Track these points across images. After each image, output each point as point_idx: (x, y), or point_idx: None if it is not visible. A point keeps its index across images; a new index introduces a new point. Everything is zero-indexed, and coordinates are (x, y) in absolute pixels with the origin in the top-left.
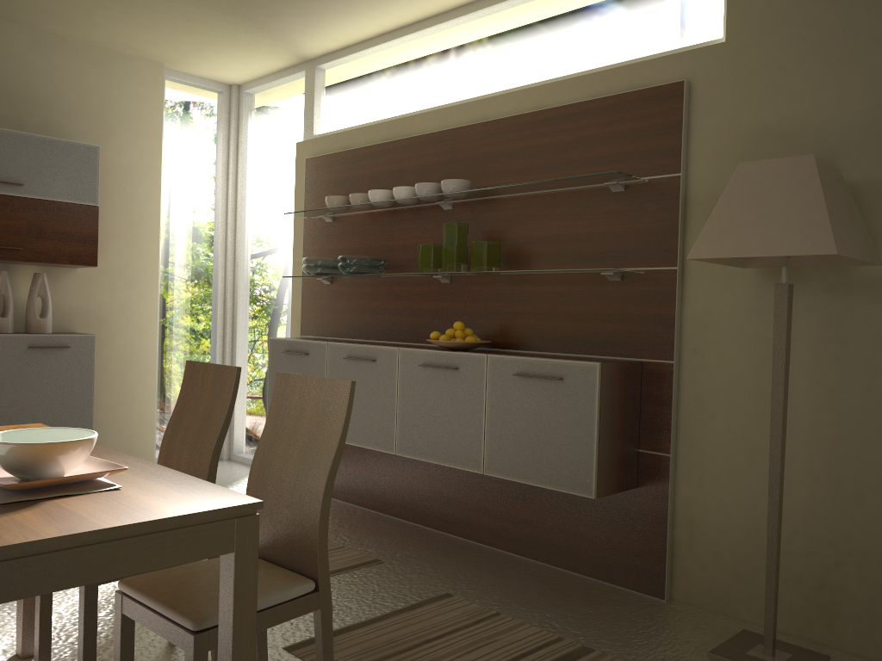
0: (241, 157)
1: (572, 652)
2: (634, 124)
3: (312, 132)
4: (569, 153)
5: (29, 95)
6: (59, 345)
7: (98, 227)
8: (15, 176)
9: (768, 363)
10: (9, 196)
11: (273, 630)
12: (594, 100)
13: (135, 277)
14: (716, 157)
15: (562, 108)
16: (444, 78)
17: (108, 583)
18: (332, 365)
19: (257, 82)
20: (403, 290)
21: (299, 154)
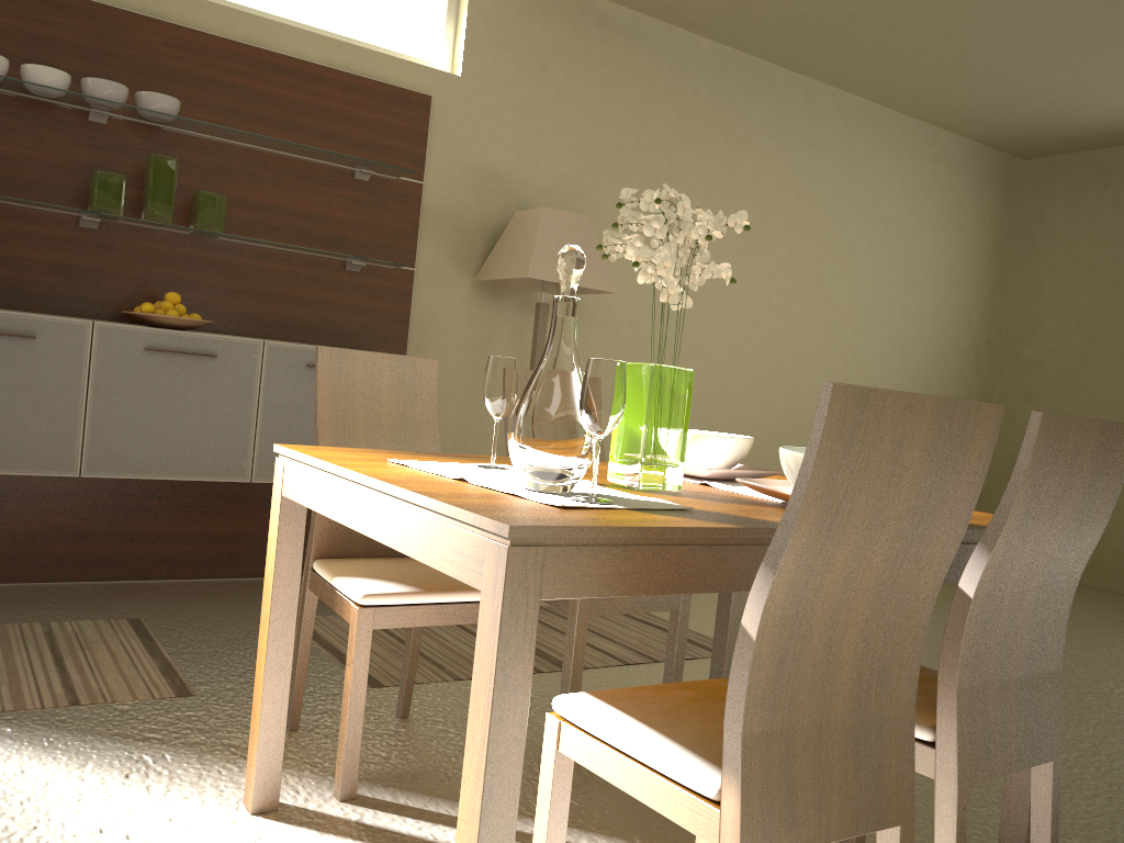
0: None
1: None
2: (381, 117)
3: None
4: (304, 118)
5: None
6: None
7: None
8: None
9: (475, 360)
10: None
11: (314, 686)
12: (339, 71)
13: None
14: (447, 176)
15: (298, 62)
16: None
17: None
18: None
19: None
20: None
21: None
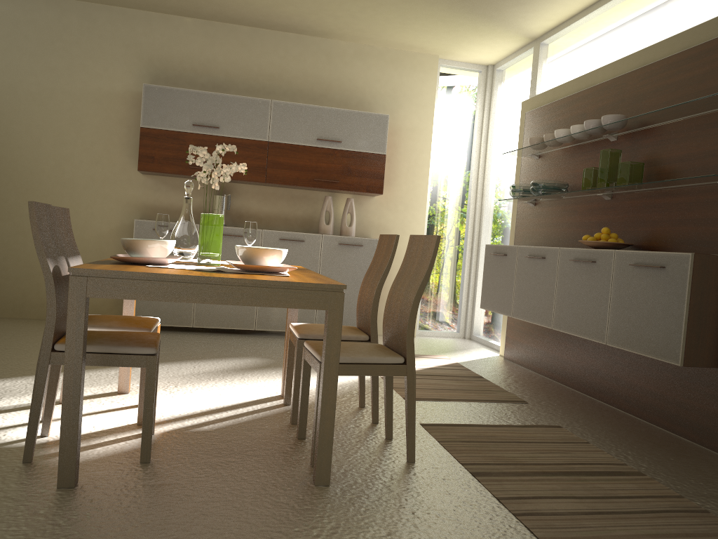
0: (491, 118)
1: (624, 472)
2: None
3: (534, 93)
4: (704, 83)
5: (352, 86)
6: (357, 244)
7: (388, 170)
8: (337, 137)
9: None
10: (333, 149)
11: (421, 416)
12: None
13: (410, 203)
14: None
15: (702, 46)
16: (624, 36)
17: (346, 379)
18: (519, 262)
19: (504, 60)
20: (579, 207)
21: (522, 110)
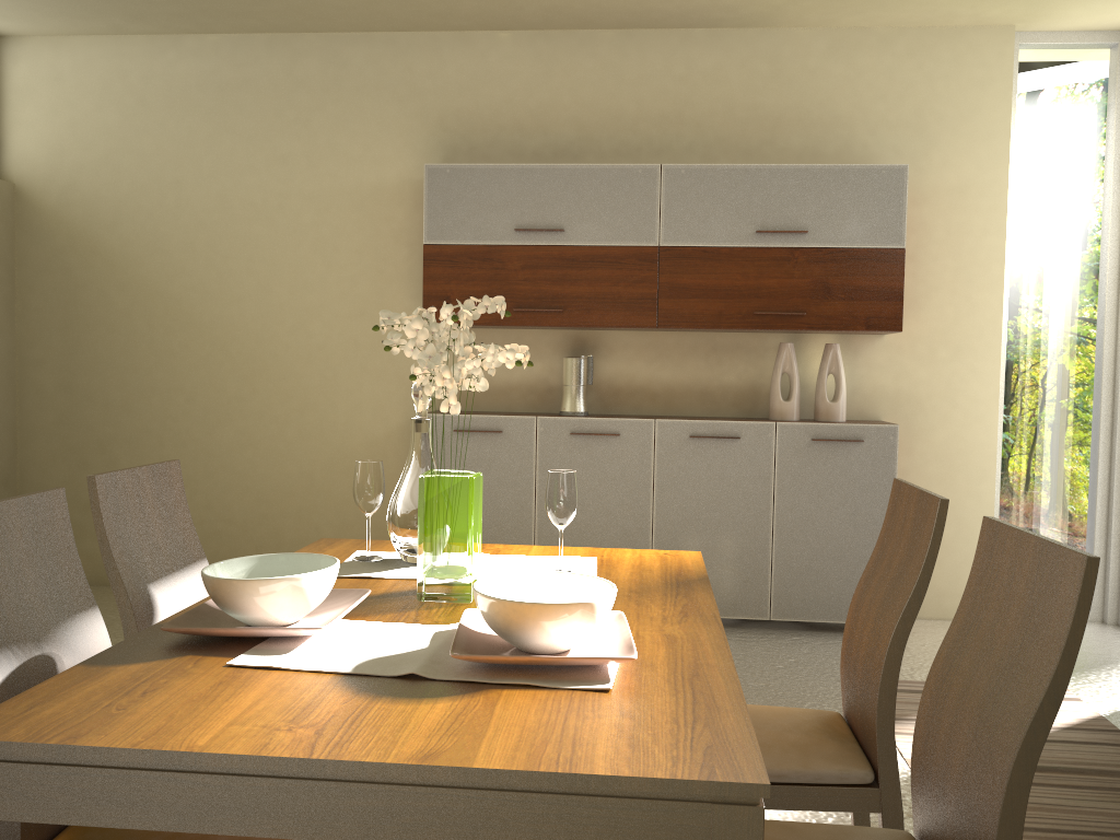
0: None
1: None
2: None
3: None
4: None
5: (826, 115)
6: (850, 438)
7: (913, 277)
8: (798, 223)
9: None
10: (790, 249)
11: None
12: None
13: (965, 343)
14: None
15: None
16: None
17: None
18: None
19: None
20: None
21: None
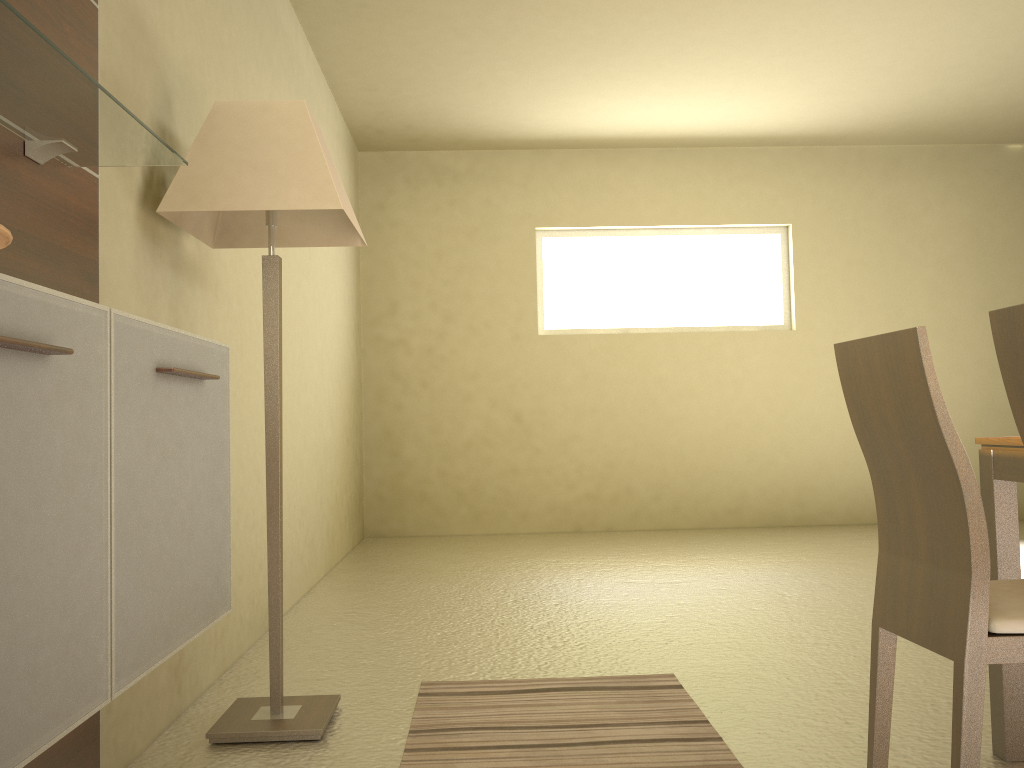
0: None
1: None
2: None
3: None
4: None
5: None
6: None
7: None
8: None
9: None
10: None
11: None
12: None
13: None
14: (105, 8)
15: None
16: None
17: None
18: None
19: None
20: None
21: None
